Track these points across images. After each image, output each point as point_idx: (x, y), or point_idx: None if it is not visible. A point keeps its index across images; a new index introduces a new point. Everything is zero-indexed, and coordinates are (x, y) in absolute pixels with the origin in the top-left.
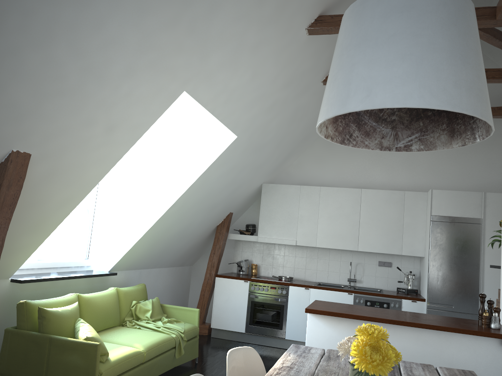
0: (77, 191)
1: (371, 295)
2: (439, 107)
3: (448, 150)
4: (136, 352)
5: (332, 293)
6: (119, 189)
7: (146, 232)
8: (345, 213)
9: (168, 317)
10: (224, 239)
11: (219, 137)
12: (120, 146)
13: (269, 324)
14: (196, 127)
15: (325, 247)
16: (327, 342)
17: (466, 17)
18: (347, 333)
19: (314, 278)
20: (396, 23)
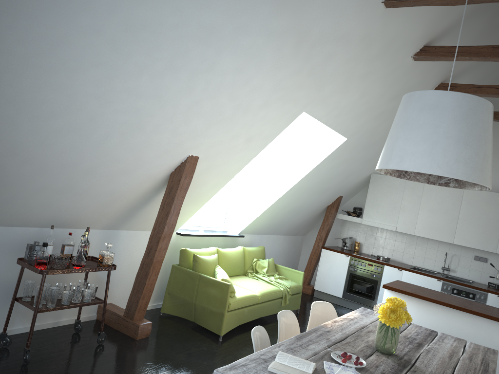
0: (223, 179)
1: (459, 285)
2: (441, 175)
3: None
4: (253, 295)
5: (422, 277)
6: (251, 172)
7: (268, 207)
8: (446, 208)
9: (279, 275)
10: (332, 217)
11: (332, 138)
12: (254, 149)
13: (363, 294)
14: (314, 130)
15: (422, 236)
16: None
17: (476, 113)
18: (414, 309)
19: (410, 262)
20: (425, 116)
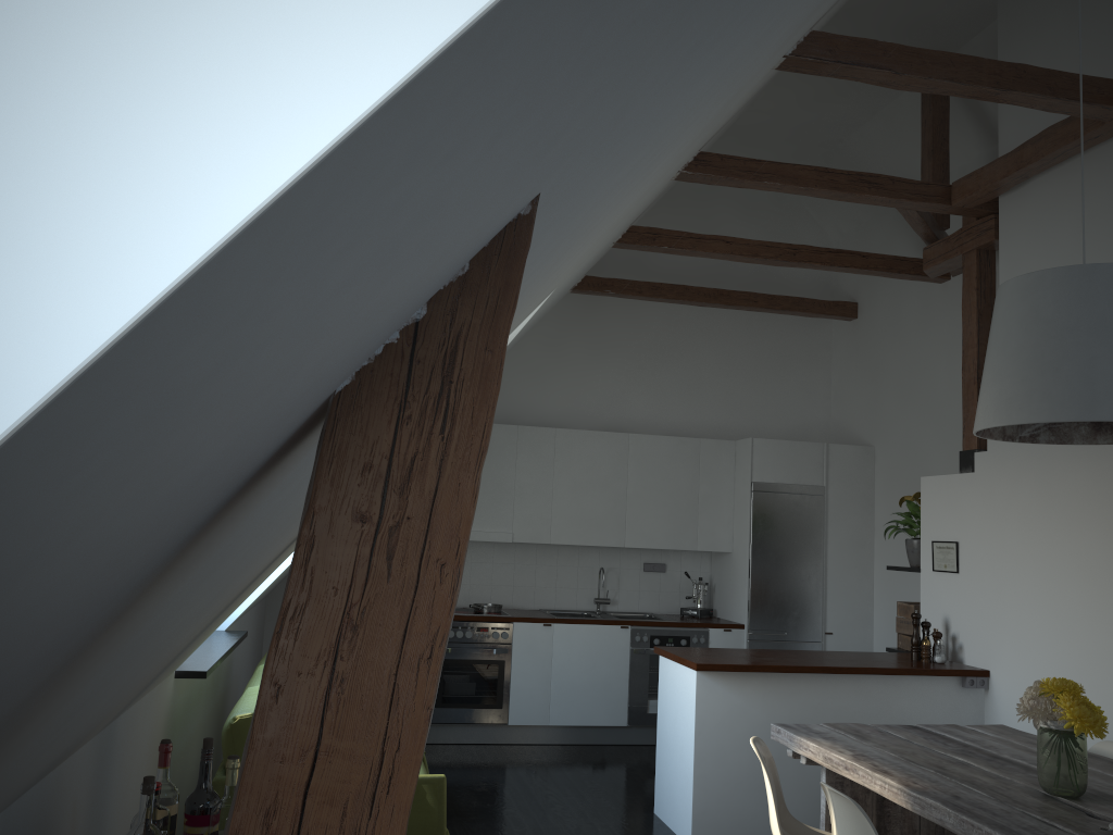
0: None
1: (660, 627)
2: None
3: (752, 365)
4: None
5: (593, 630)
6: None
7: None
8: (602, 478)
9: None
10: None
11: None
12: None
13: (476, 701)
14: None
15: (568, 543)
16: (728, 716)
17: None
18: (758, 697)
19: (530, 603)
20: None
